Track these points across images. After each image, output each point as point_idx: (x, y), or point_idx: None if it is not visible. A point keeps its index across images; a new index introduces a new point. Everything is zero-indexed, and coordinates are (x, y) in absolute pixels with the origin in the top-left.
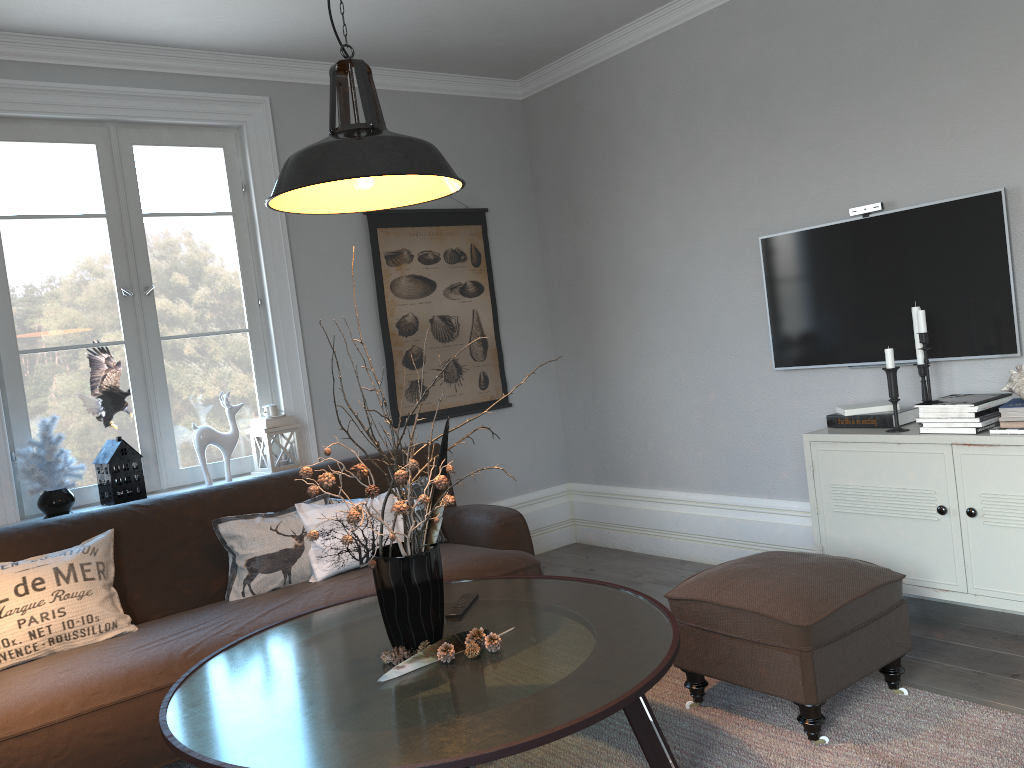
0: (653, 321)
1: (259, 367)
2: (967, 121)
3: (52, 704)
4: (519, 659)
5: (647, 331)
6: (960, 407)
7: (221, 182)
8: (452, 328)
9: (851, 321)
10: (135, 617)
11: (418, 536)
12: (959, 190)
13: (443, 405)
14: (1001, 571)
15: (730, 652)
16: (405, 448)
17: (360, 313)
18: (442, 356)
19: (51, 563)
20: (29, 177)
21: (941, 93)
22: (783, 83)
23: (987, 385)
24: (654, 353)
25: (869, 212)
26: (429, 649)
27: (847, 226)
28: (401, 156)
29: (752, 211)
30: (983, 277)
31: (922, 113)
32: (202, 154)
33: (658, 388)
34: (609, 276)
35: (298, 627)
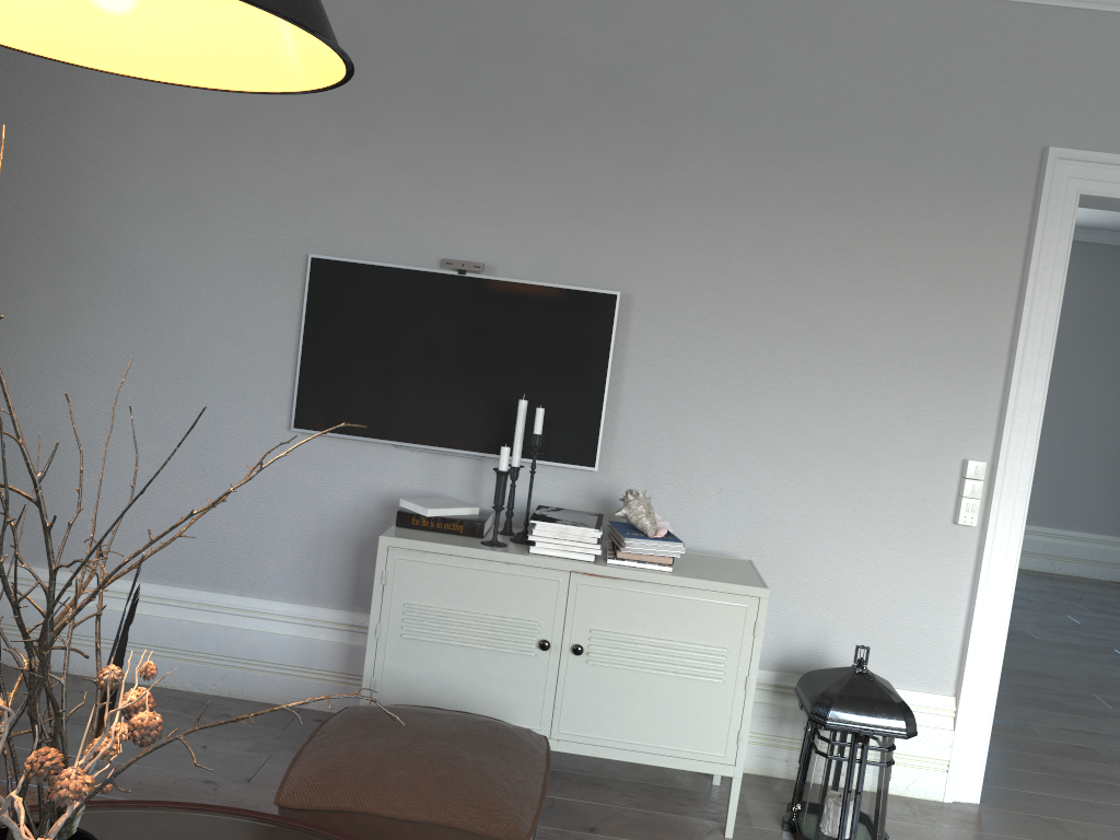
0: (96, 320)
1: None
2: (595, 208)
3: None
4: None
5: (80, 332)
6: (584, 530)
7: None
8: None
9: (415, 392)
10: None
11: (60, 830)
12: (570, 278)
13: None
14: (593, 714)
15: None
16: None
17: None
18: None
19: None
20: None
21: (576, 167)
22: (387, 72)
23: (552, 494)
24: (86, 367)
25: (463, 269)
26: None
27: (436, 278)
28: None
29: (303, 216)
30: (579, 380)
31: (550, 180)
32: None
33: (81, 420)
34: (23, 232)
35: None
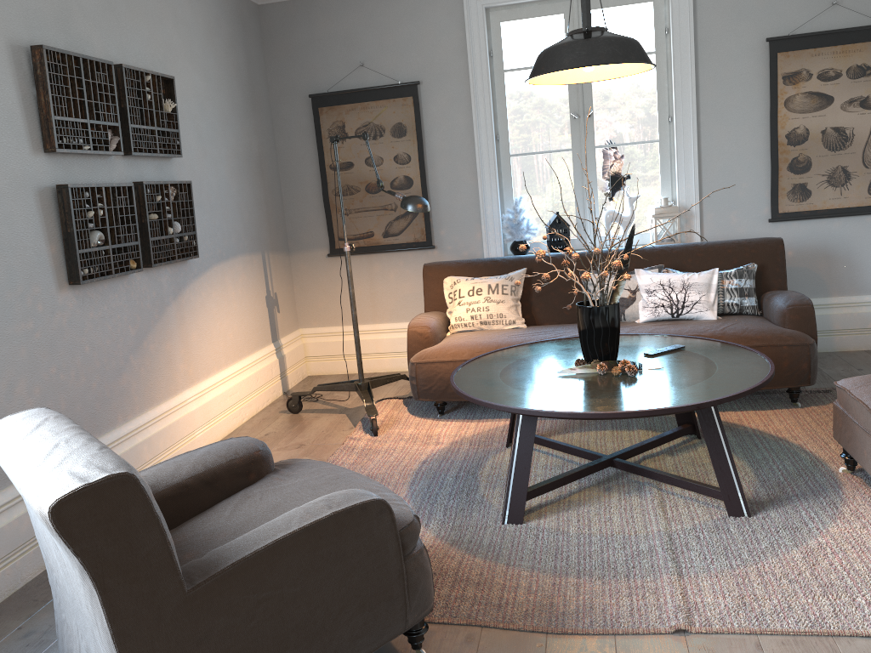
0: None
1: (664, 168)
2: None
3: (458, 351)
4: (633, 382)
5: None
6: None
7: (649, 29)
8: (845, 138)
9: None
10: (534, 321)
11: (603, 296)
12: None
13: (824, 206)
14: None
15: (853, 434)
16: (749, 239)
17: (753, 126)
18: (830, 163)
19: (488, 281)
20: (522, 43)
21: None
22: None
23: None
24: None
25: None
26: (594, 364)
27: None
28: (583, 54)
29: None
30: None
31: None
32: (636, 9)
33: None
34: None
35: (574, 341)
